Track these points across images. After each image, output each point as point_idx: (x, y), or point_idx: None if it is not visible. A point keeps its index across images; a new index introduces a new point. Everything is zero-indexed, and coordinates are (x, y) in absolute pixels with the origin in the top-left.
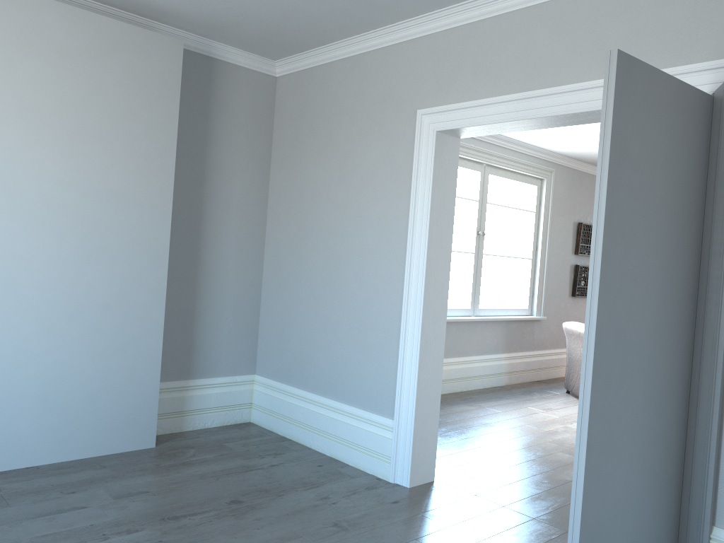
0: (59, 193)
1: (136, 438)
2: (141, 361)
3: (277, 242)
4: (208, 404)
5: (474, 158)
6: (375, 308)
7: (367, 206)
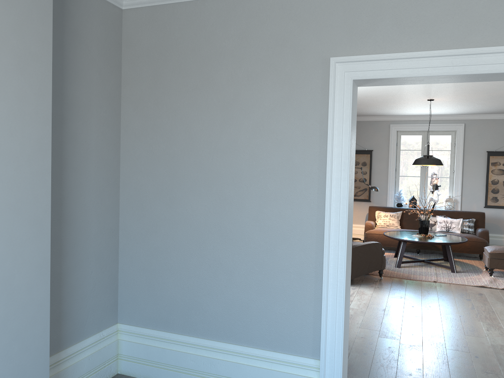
0: None
1: None
2: (28, 358)
3: (138, 186)
4: (82, 371)
5: None
6: (282, 252)
7: (264, 151)
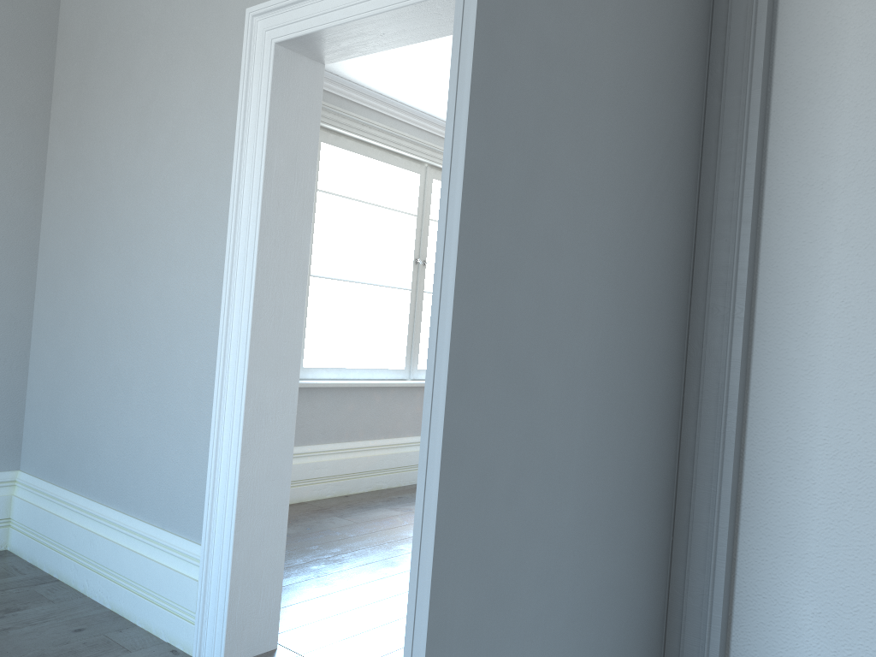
0: None
1: None
2: None
3: (54, 252)
4: None
5: (409, 153)
6: (182, 354)
7: (176, 182)
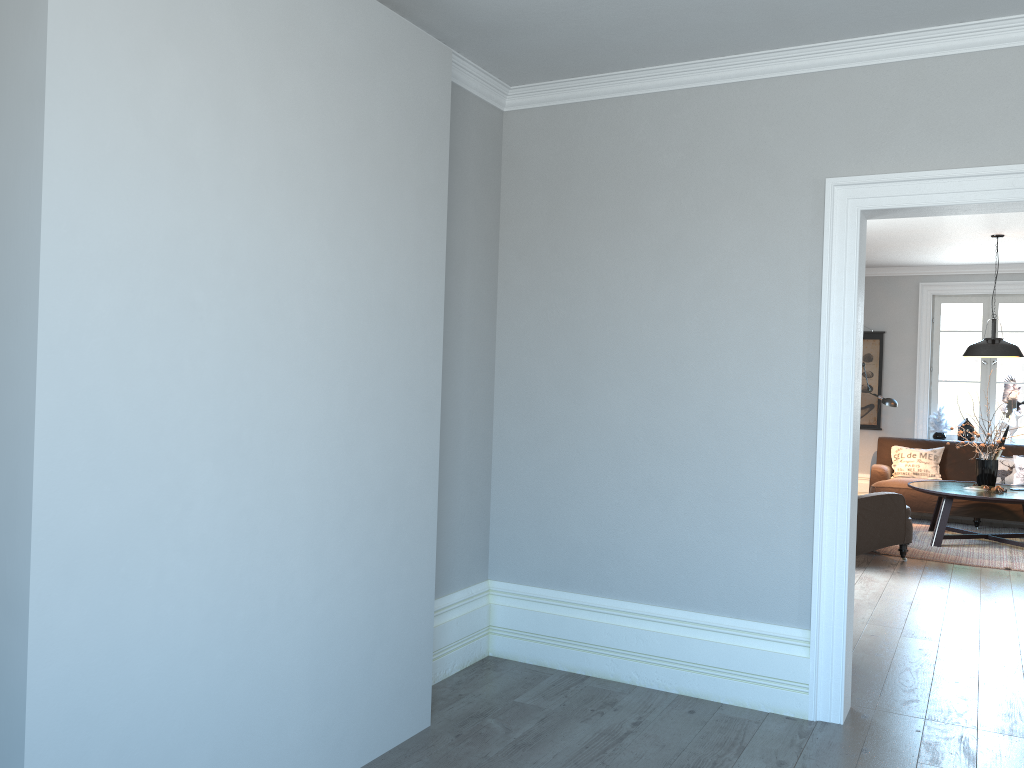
0: (328, 310)
1: (411, 717)
2: (415, 587)
3: (524, 371)
4: (449, 639)
5: None
6: (750, 467)
7: (722, 317)
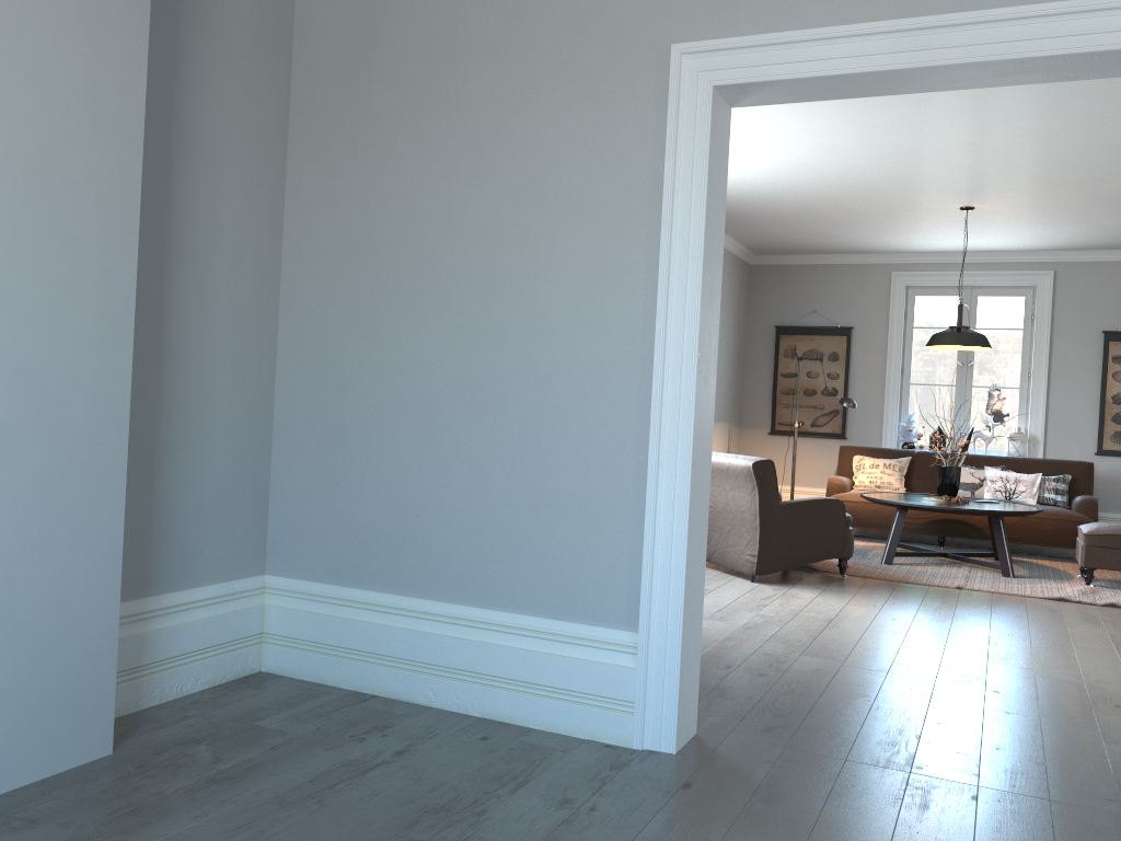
0: None
1: (74, 741)
2: (81, 563)
3: (313, 306)
4: (188, 645)
5: None
6: (576, 424)
7: (547, 230)
